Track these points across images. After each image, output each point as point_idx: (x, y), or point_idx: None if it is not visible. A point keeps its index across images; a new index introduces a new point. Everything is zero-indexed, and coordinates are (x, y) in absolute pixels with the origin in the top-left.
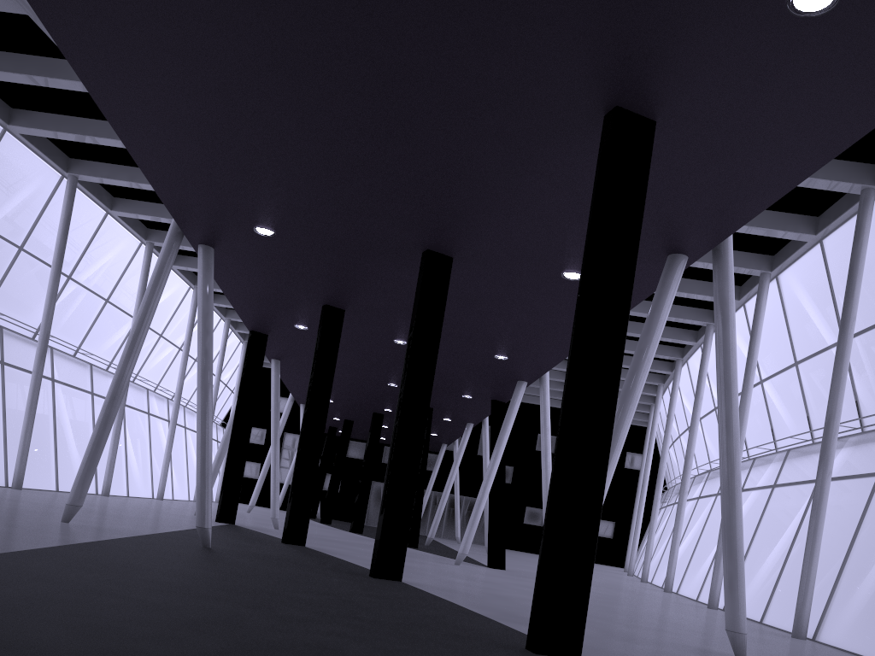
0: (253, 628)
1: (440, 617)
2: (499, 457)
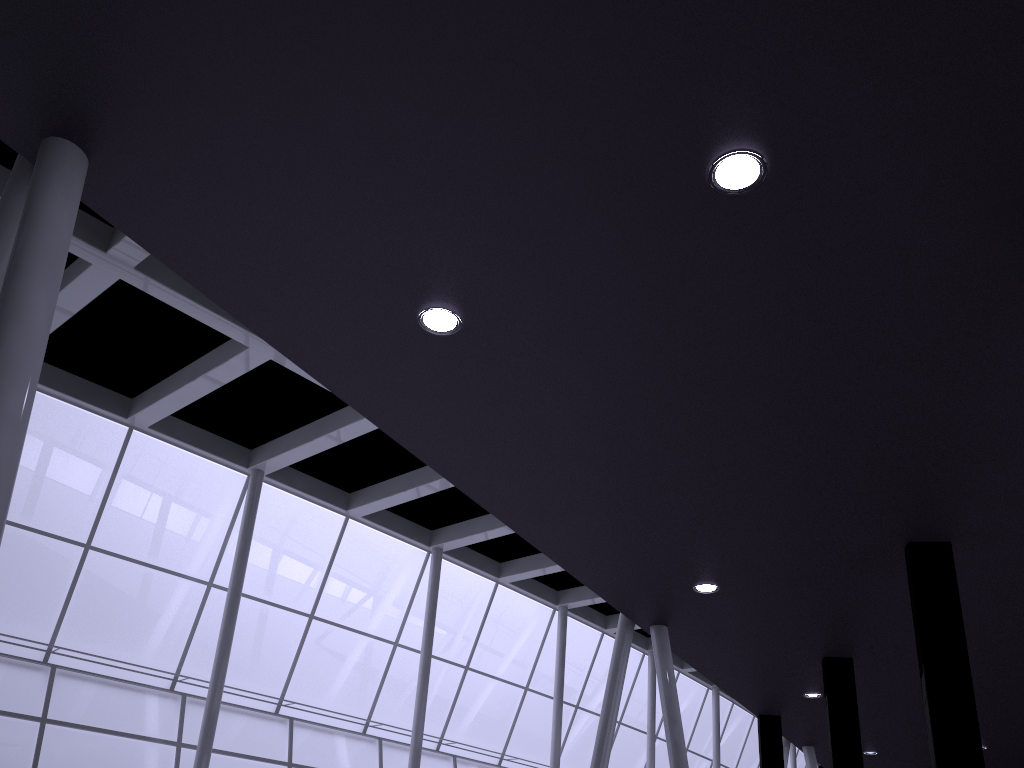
0: None
1: None
2: None
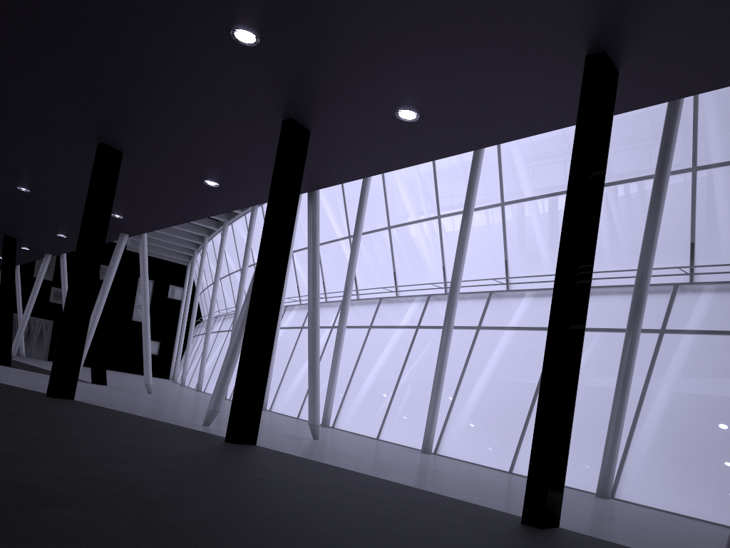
0: (83, 438)
1: (151, 425)
2: (106, 295)
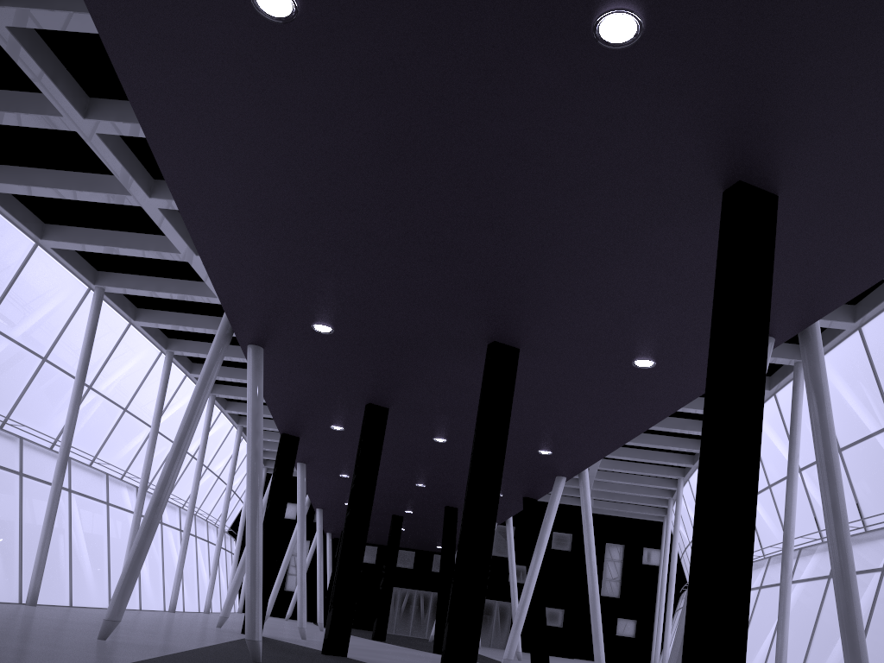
0: None
1: None
2: (541, 555)
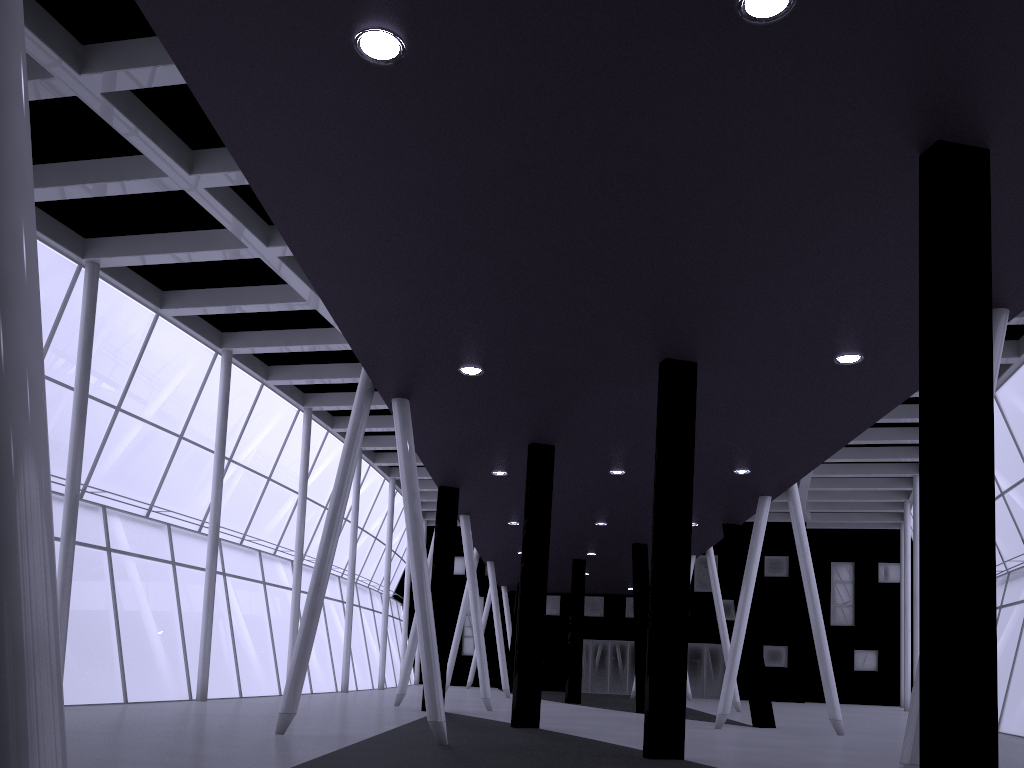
0: None
1: None
2: (750, 591)
